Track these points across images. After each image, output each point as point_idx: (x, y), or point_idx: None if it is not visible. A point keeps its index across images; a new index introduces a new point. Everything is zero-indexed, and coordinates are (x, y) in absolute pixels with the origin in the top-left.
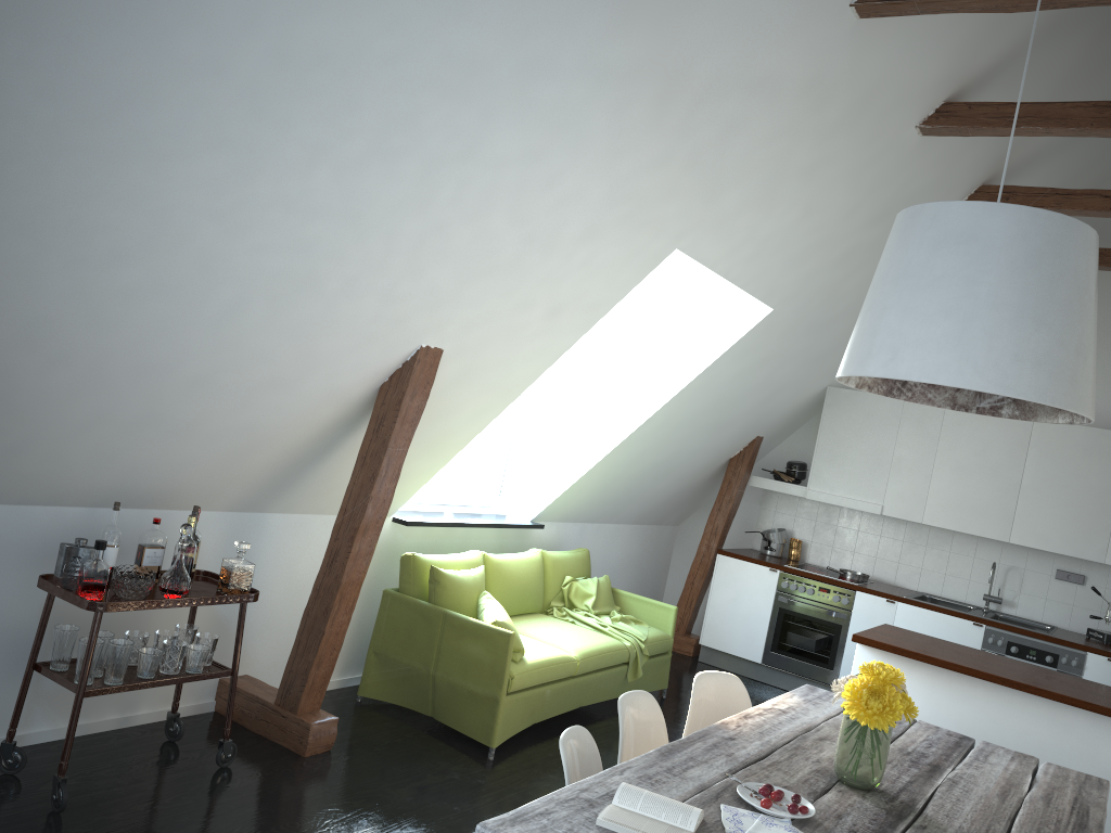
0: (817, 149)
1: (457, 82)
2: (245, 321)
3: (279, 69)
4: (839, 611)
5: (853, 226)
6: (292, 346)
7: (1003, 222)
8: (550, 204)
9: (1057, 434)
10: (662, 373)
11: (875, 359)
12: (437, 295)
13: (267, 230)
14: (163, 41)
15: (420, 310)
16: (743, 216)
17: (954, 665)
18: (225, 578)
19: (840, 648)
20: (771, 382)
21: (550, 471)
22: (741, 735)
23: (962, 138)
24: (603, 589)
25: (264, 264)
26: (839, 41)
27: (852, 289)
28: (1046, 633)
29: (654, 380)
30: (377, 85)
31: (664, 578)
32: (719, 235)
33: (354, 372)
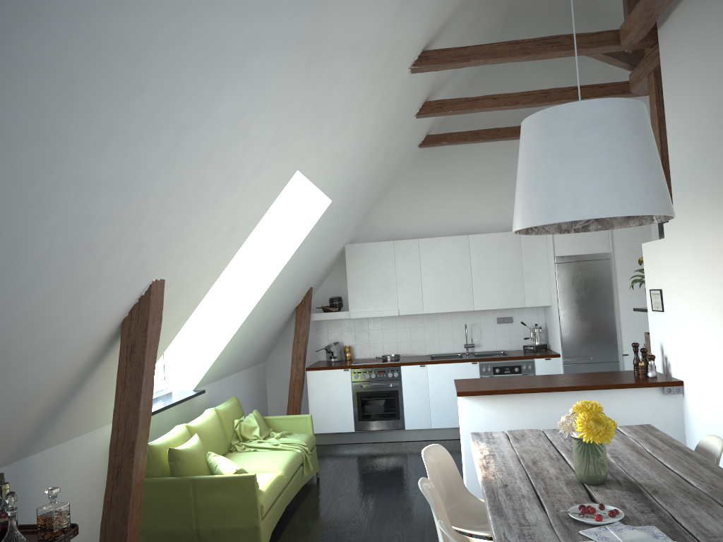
0: (369, 88)
1: (206, 61)
2: (36, 296)
3: (93, 61)
4: (394, 382)
5: (373, 137)
6: (67, 308)
7: (614, 109)
8: (242, 150)
9: (483, 241)
10: (265, 260)
11: (561, 210)
12: (168, 237)
13: (63, 210)
14: (5, 40)
15: (156, 252)
16: (331, 140)
17: (520, 390)
18: (46, 525)
19: (400, 404)
20: (322, 249)
21: (199, 350)
22: (505, 481)
23: (423, 73)
24: (259, 420)
25: (57, 241)
26: (391, 14)
27: (365, 178)
28: (510, 356)
29: (261, 266)
30: (157, 68)
31: (266, 399)
32: (318, 156)
33: (106, 316)
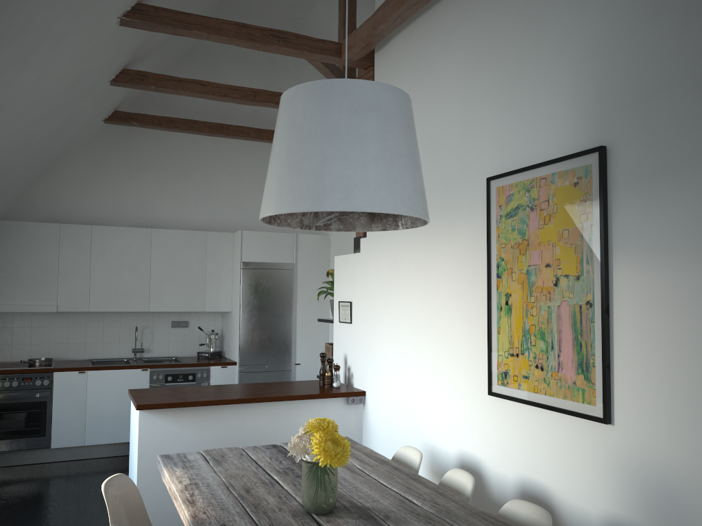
0: (69, 22)
1: None
2: None
3: None
4: (43, 391)
5: (59, 90)
6: None
7: (390, 98)
8: None
9: (167, 237)
10: None
11: (331, 197)
12: None
13: None
14: None
15: None
16: (6, 73)
17: (210, 401)
18: None
19: (49, 418)
20: None
21: None
22: (221, 519)
23: (131, 32)
24: None
25: None
26: None
27: (37, 141)
28: (185, 362)
29: None
30: None
31: None
32: None
33: None
